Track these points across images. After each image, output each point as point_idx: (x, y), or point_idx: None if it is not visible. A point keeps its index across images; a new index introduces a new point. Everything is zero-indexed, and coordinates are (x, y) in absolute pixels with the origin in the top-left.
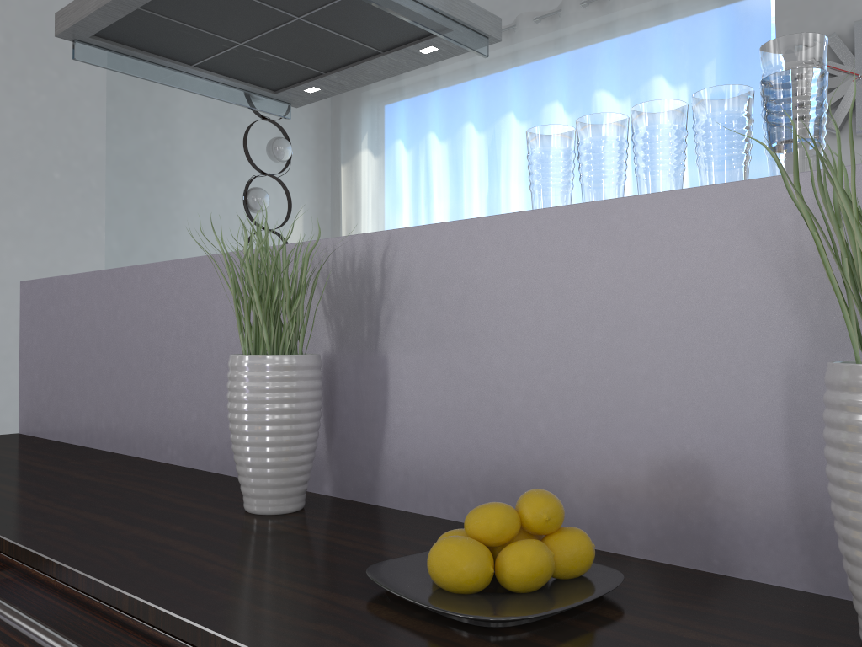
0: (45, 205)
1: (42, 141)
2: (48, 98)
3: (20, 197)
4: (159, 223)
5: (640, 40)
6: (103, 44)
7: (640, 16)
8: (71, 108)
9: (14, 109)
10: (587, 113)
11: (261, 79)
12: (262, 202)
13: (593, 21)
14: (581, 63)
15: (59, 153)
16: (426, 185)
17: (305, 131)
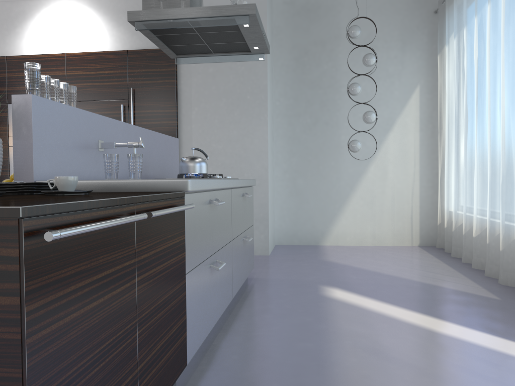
0: (244, 109)
1: (243, 85)
2: (244, 68)
3: (235, 108)
4: (330, 107)
5: None
6: (182, 56)
7: None
8: (253, 69)
9: (233, 75)
10: None
11: (238, 50)
12: (354, 90)
13: None
14: None
15: (249, 88)
16: (462, 59)
17: (420, 40)
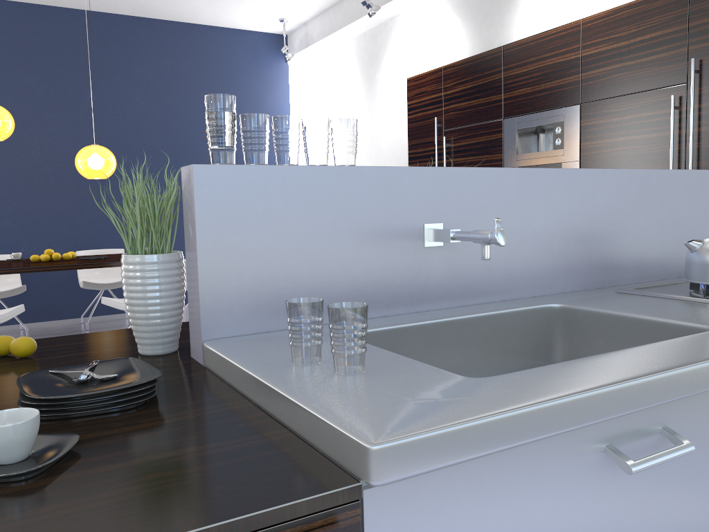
0: None
1: None
2: None
3: None
4: None
5: None
6: None
7: None
8: None
9: None
10: None
11: None
12: None
13: None
14: None
15: None
16: None
17: None
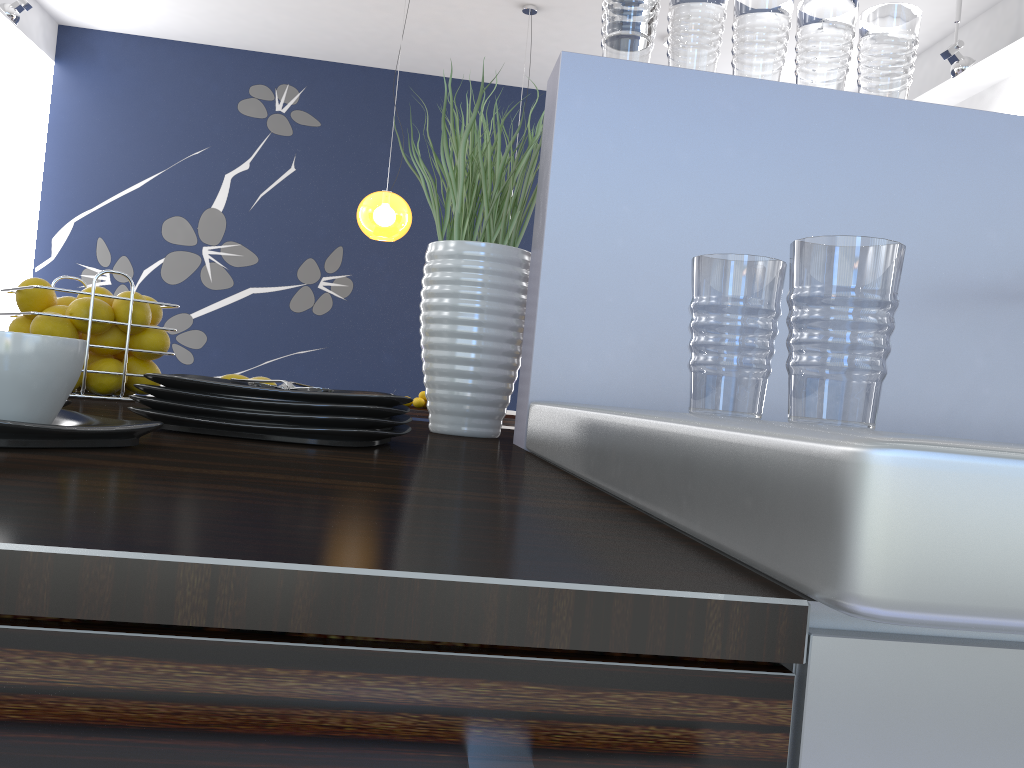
0: None
1: None
2: None
3: None
4: None
5: None
6: None
7: None
8: None
9: None
10: None
11: None
12: None
13: None
14: None
15: None
16: None
17: None
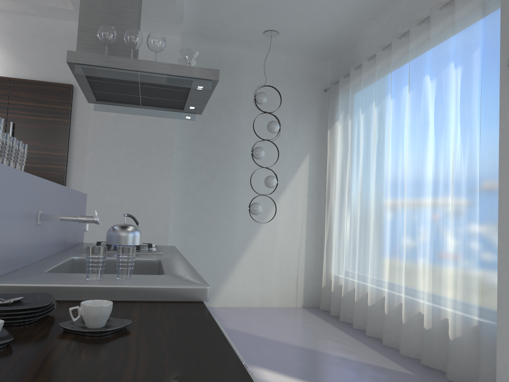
0: (147, 161)
1: (147, 135)
2: (151, 117)
3: (137, 159)
4: (227, 165)
5: (443, 40)
6: (103, 103)
7: (443, 26)
8: (160, 120)
9: (137, 123)
10: (418, 90)
11: (170, 106)
12: (258, 154)
13: (425, 33)
14: (416, 60)
15: (154, 139)
16: (357, 139)
17: (312, 113)
